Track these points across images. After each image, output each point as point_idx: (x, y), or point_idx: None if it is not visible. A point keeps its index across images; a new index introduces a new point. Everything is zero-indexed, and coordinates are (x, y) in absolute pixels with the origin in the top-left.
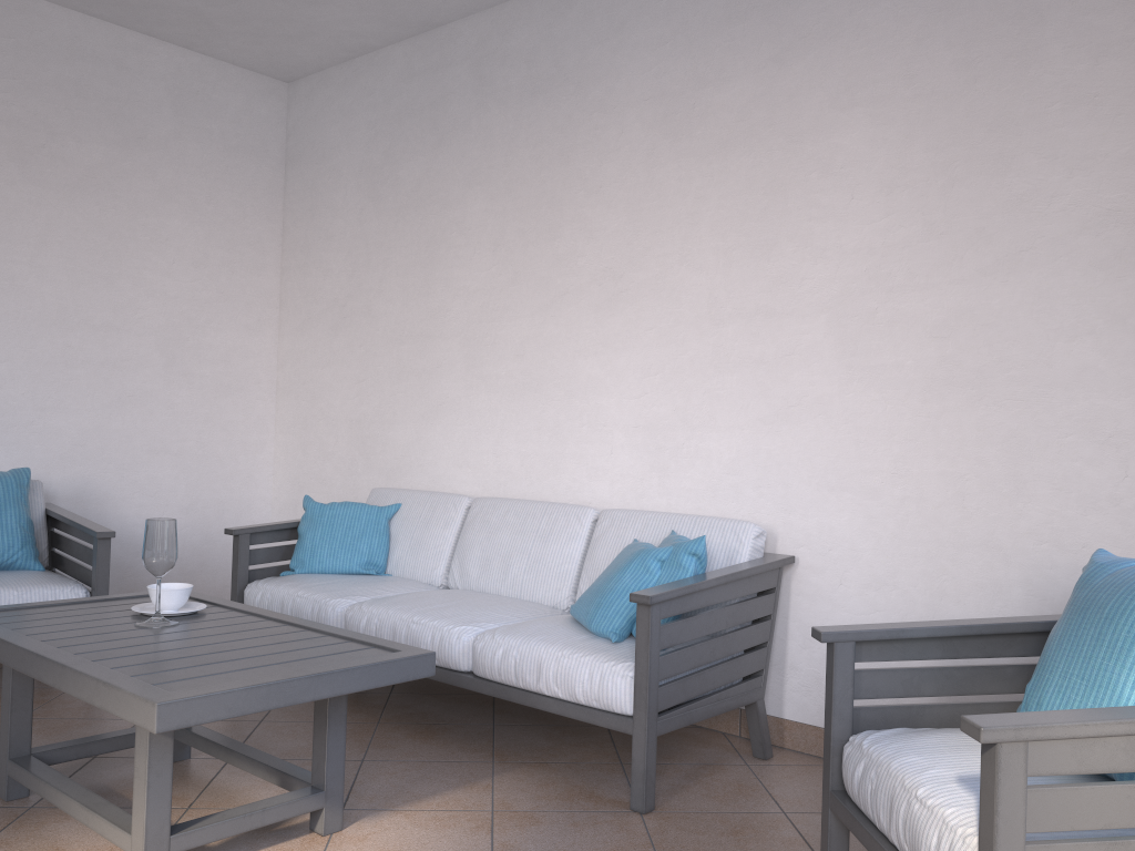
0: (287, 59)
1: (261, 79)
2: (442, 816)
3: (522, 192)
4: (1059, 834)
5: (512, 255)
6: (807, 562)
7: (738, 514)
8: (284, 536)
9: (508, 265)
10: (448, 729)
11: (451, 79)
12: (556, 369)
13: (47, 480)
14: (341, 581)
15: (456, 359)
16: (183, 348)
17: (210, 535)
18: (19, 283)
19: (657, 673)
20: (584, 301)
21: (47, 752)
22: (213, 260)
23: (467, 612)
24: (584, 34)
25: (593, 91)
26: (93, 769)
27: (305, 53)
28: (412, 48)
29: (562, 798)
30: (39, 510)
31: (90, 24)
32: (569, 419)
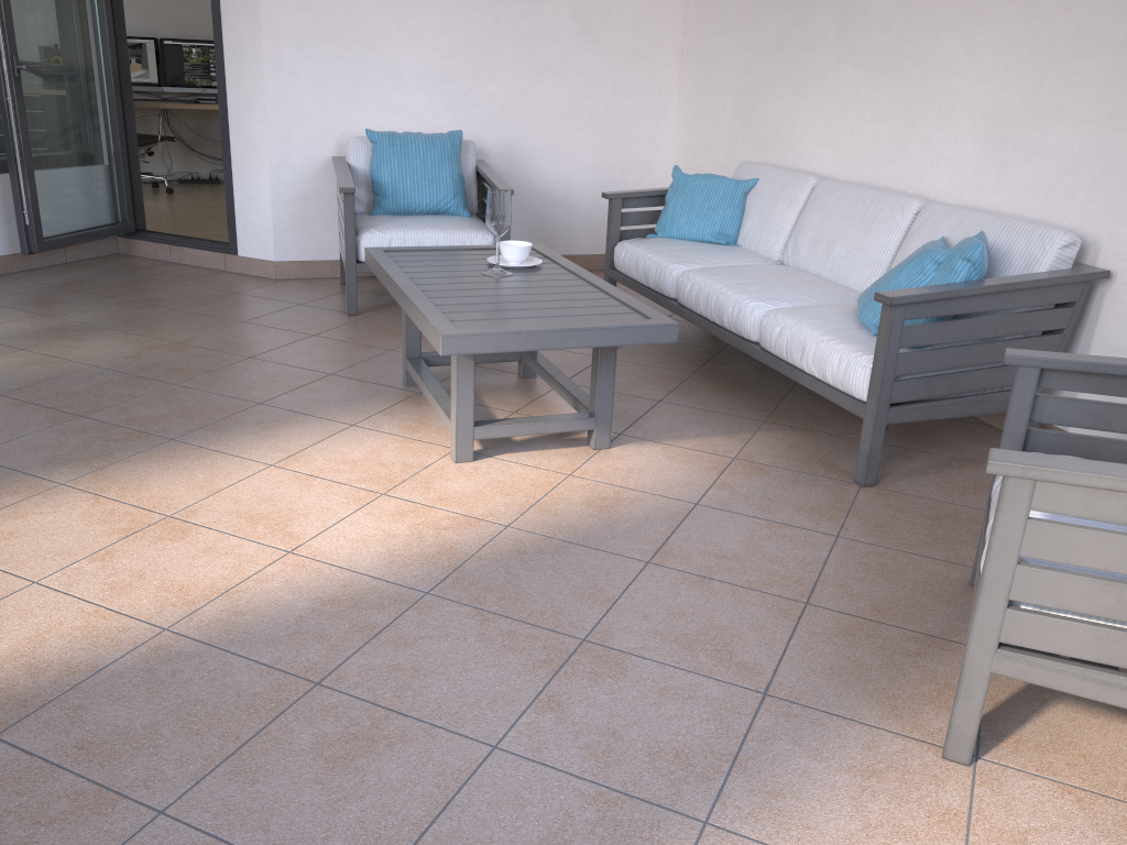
0: None
1: None
2: (691, 454)
3: None
4: (1085, 568)
5: None
6: (1125, 279)
7: (1066, 220)
8: (654, 203)
9: None
10: (747, 388)
11: None
12: (918, 45)
13: (482, 140)
14: (689, 248)
15: (828, 30)
16: (594, 17)
17: None
18: None
19: (894, 369)
20: None
21: (431, 357)
22: None
23: (770, 290)
24: None
25: None
26: None
27: None
28: None
29: (801, 460)
30: (470, 166)
31: None
32: (921, 101)
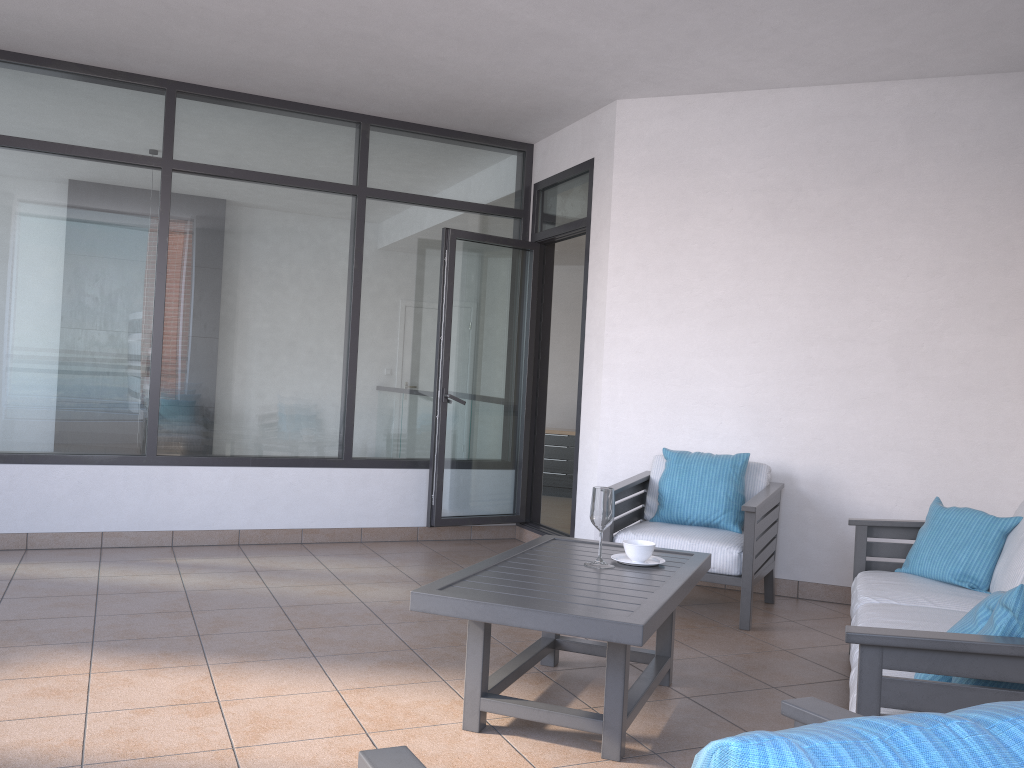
0: (1010, 51)
1: (1008, 77)
2: None
3: None
4: None
5: None
6: None
7: None
8: (911, 535)
9: None
10: None
11: None
12: None
13: (790, 465)
14: (910, 584)
15: None
16: (917, 353)
17: None
18: (771, 311)
19: None
20: None
21: (565, 641)
22: (950, 268)
23: None
24: None
25: None
26: None
27: (1018, 40)
28: None
29: None
30: (759, 487)
31: (829, 92)
32: None
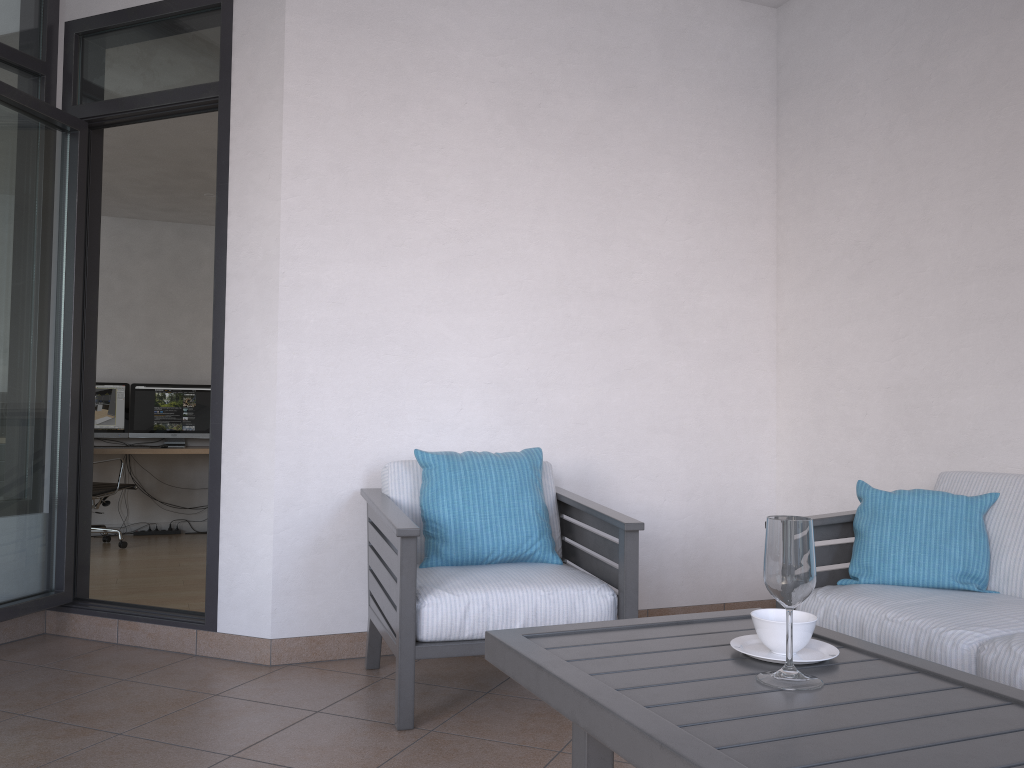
0: None
1: (747, 7)
2: None
3: None
4: None
5: None
6: None
7: None
8: (834, 533)
9: None
10: None
11: None
12: None
13: (551, 462)
14: (940, 600)
15: None
16: (678, 314)
17: (712, 525)
18: (520, 251)
19: None
20: None
21: None
22: (705, 215)
23: None
24: None
25: None
26: None
27: None
28: None
29: None
30: (550, 494)
31: None
32: None
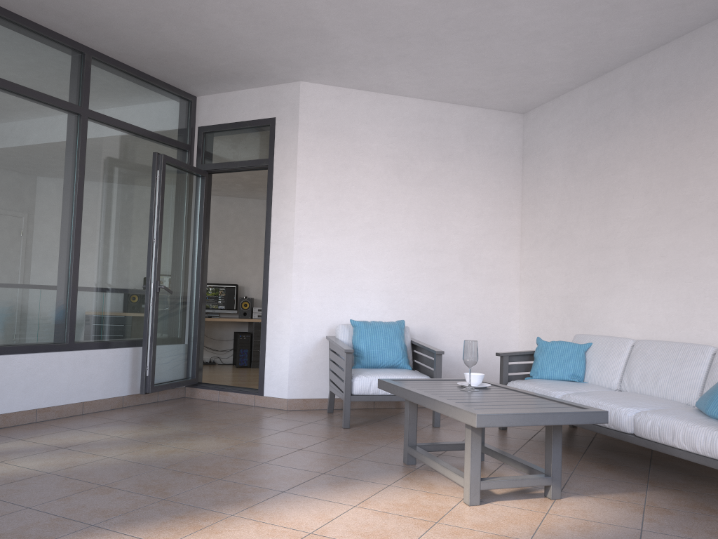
0: (522, 102)
1: (508, 114)
2: (615, 502)
3: (662, 160)
4: None
5: (656, 197)
6: None
7: None
8: (526, 358)
9: (654, 203)
10: (621, 467)
11: (616, 100)
12: (687, 263)
13: (410, 327)
14: (558, 383)
15: (623, 260)
16: (471, 260)
17: (486, 359)
18: (397, 232)
19: None
20: (704, 222)
21: (422, 445)
22: (485, 213)
23: (630, 401)
24: (699, 64)
25: (706, 96)
26: (440, 458)
27: (532, 98)
28: (593, 86)
29: (688, 506)
30: (408, 340)
31: (427, 104)
32: (696, 293)
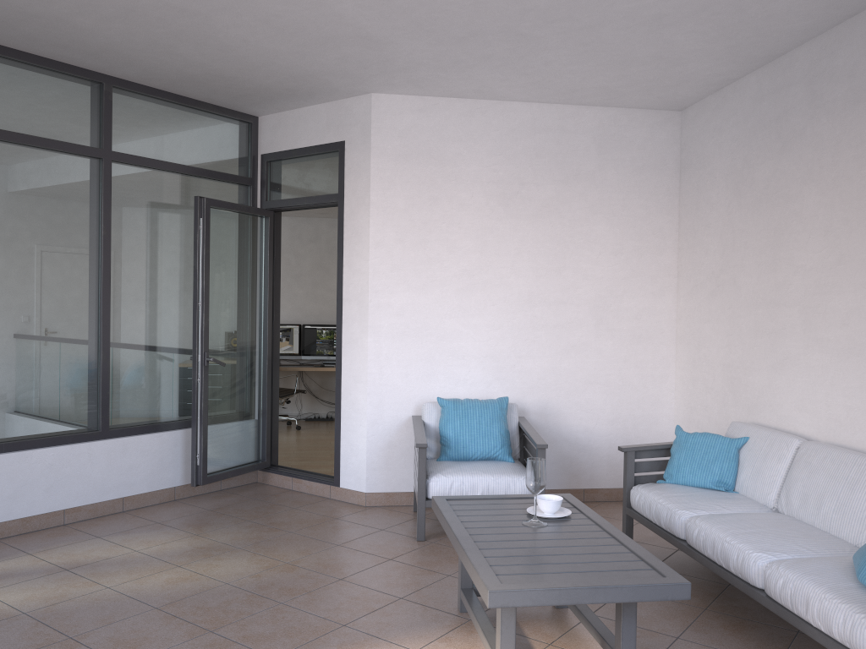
0: (674, 98)
1: (659, 113)
2: None
3: (846, 186)
4: None
5: (838, 240)
6: None
7: None
8: (661, 454)
9: (835, 248)
10: (756, 627)
11: (790, 97)
12: None
13: (523, 401)
14: (693, 494)
15: (796, 323)
16: (607, 312)
17: (628, 440)
18: (505, 280)
19: None
20: None
21: None
22: (627, 249)
23: (769, 540)
24: None
25: None
26: None
27: (685, 92)
28: (762, 75)
29: None
30: (514, 422)
31: (543, 108)
32: None
